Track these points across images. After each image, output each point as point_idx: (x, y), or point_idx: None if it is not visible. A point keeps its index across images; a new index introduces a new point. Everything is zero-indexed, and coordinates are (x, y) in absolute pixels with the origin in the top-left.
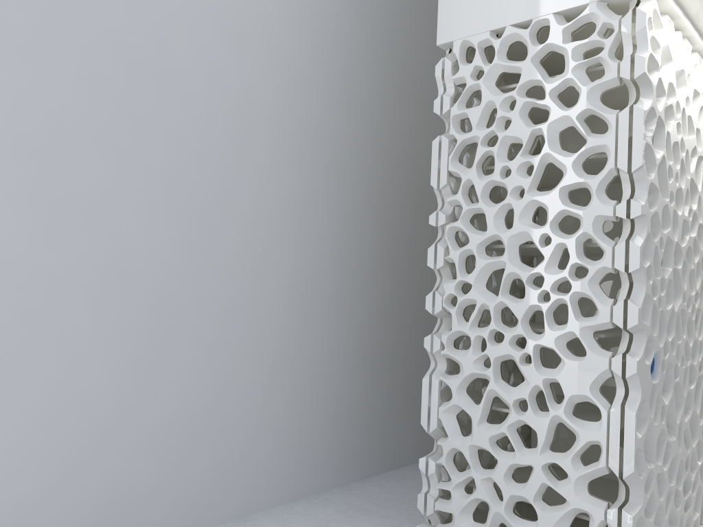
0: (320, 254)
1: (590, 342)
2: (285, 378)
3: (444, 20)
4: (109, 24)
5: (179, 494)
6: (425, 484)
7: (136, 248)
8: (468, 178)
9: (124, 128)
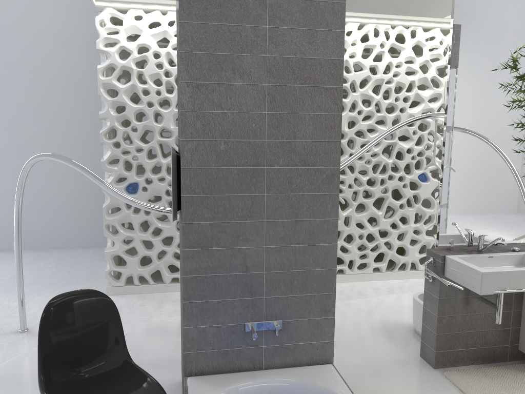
0: (126, 134)
1: (106, 176)
2: None
3: None
4: (1, 54)
5: (56, 233)
6: None
7: (24, 138)
8: None
9: (13, 93)
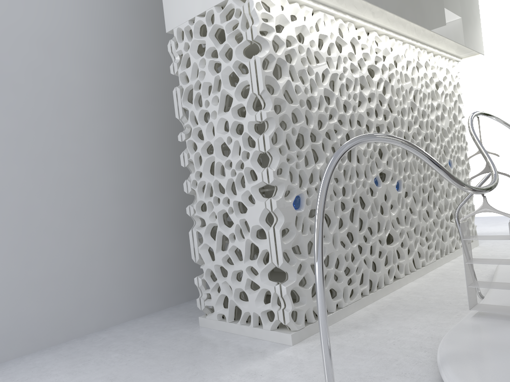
0: (134, 168)
1: (257, 195)
2: (121, 245)
3: (167, 16)
4: None
5: (58, 319)
6: (200, 292)
7: (2, 183)
8: (191, 110)
9: None
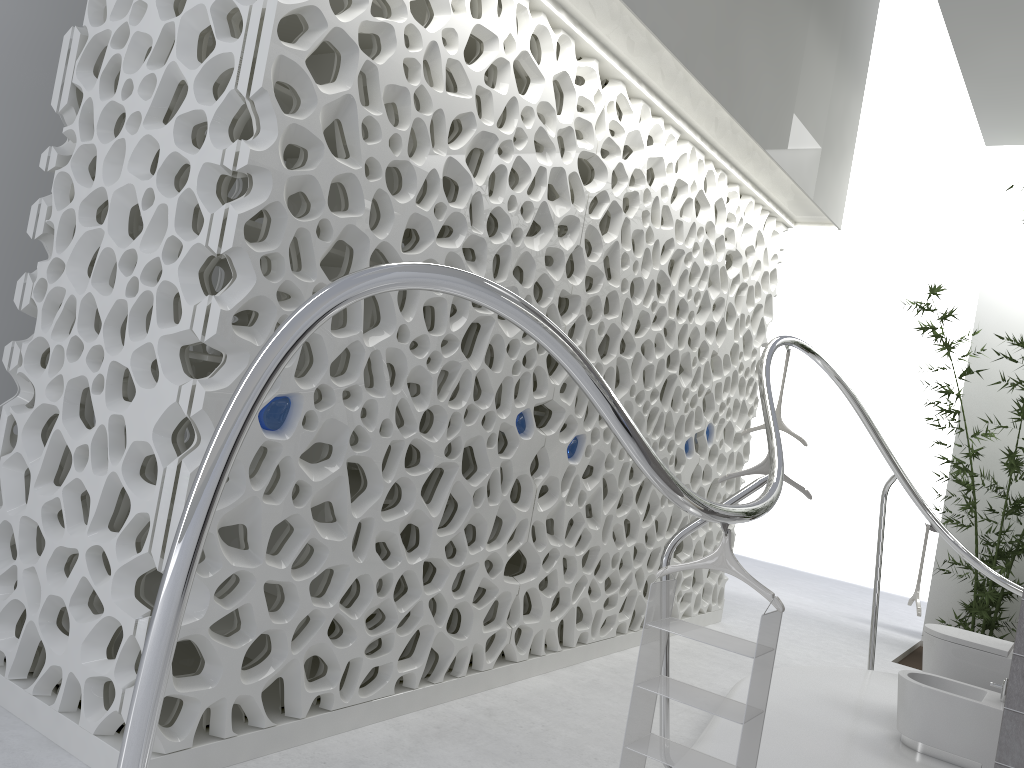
0: None
1: (170, 362)
2: None
3: None
4: None
5: None
6: None
7: None
8: (90, 97)
9: None
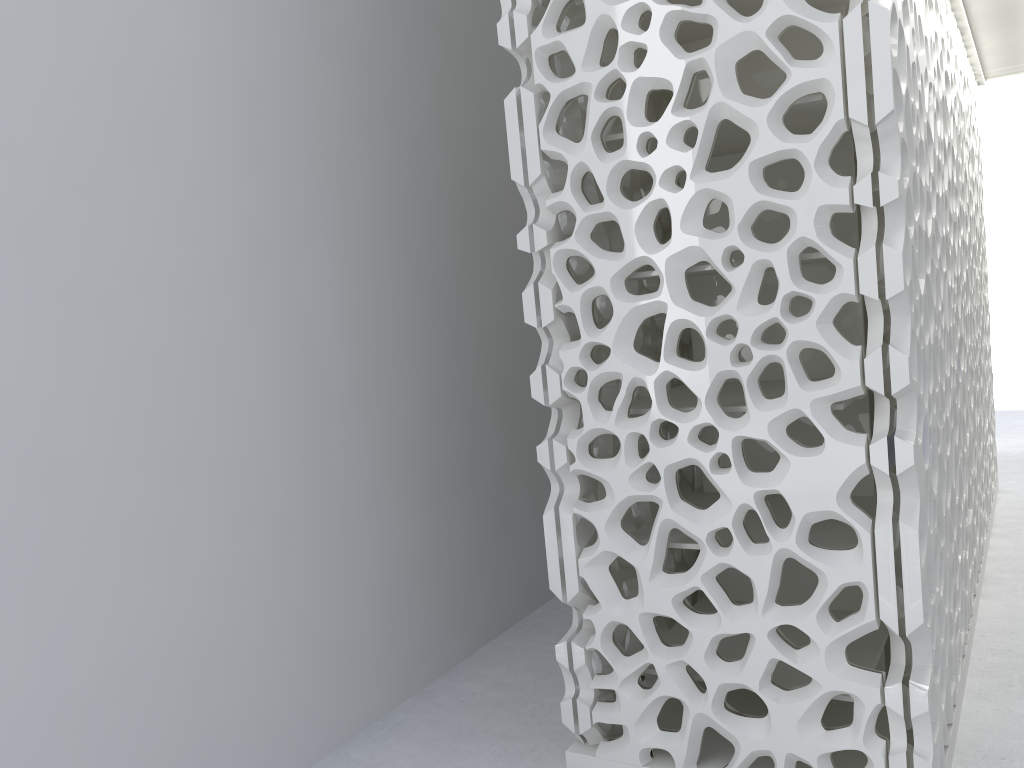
0: (324, 321)
1: (828, 423)
2: (298, 547)
3: None
4: None
5: None
6: (571, 683)
7: None
8: (580, 161)
9: None
